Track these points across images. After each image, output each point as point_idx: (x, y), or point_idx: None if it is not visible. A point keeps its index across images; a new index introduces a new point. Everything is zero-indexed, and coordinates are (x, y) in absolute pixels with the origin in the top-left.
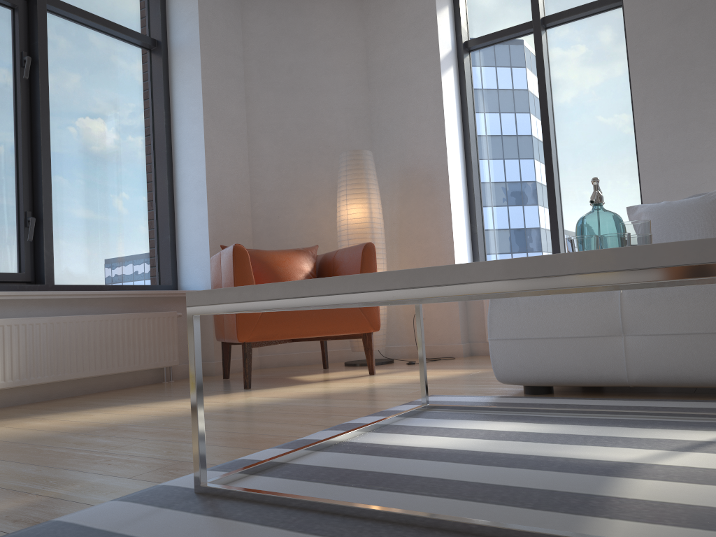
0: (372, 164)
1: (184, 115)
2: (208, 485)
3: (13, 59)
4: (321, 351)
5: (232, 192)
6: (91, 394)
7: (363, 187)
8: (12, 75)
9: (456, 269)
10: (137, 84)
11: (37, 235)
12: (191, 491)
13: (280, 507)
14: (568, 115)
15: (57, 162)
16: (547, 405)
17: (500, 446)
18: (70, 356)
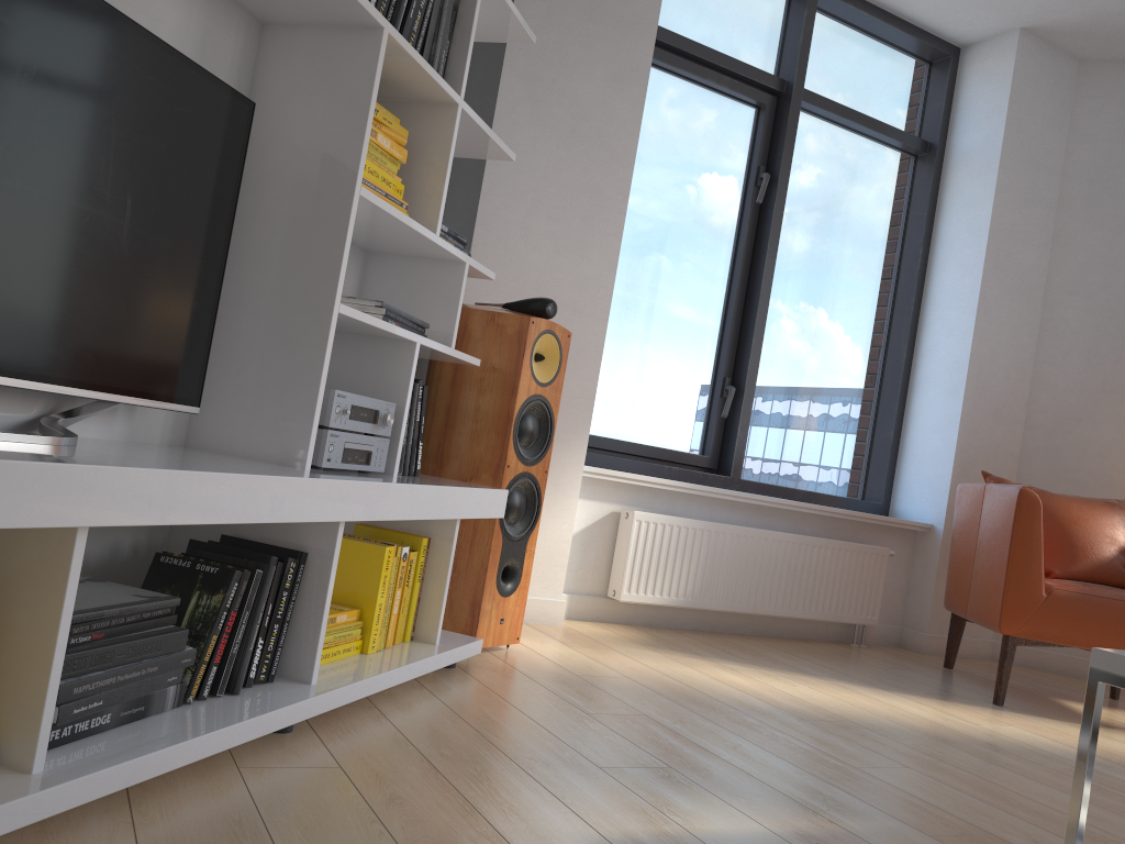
0: None
1: (950, 259)
2: None
3: (746, 175)
4: None
5: (1002, 383)
6: (761, 636)
7: None
8: (741, 196)
9: None
10: (888, 207)
11: (731, 410)
12: None
13: None
14: None
15: (770, 314)
16: None
17: None
18: (750, 582)
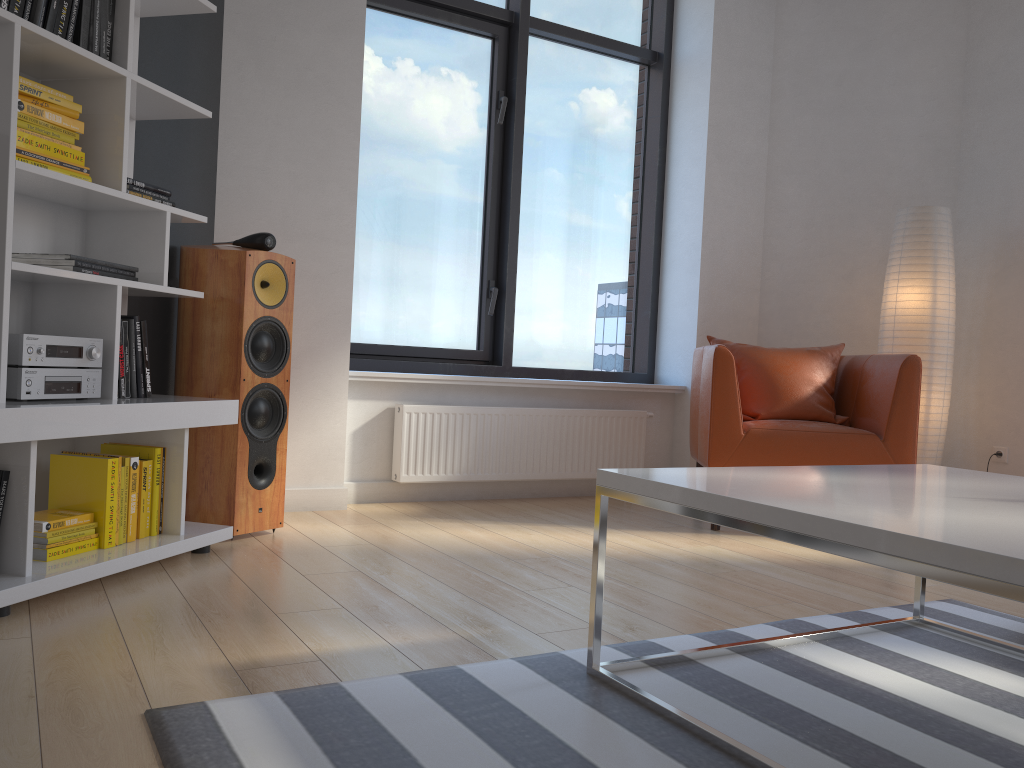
0: (946, 228)
1: (682, 154)
2: (599, 669)
3: (489, 100)
4: None
5: (736, 258)
6: (539, 498)
7: (926, 262)
8: (486, 119)
9: (848, 528)
10: (628, 114)
11: (498, 308)
12: (583, 670)
13: (657, 715)
14: None
15: (527, 220)
16: None
17: (966, 709)
18: (519, 453)
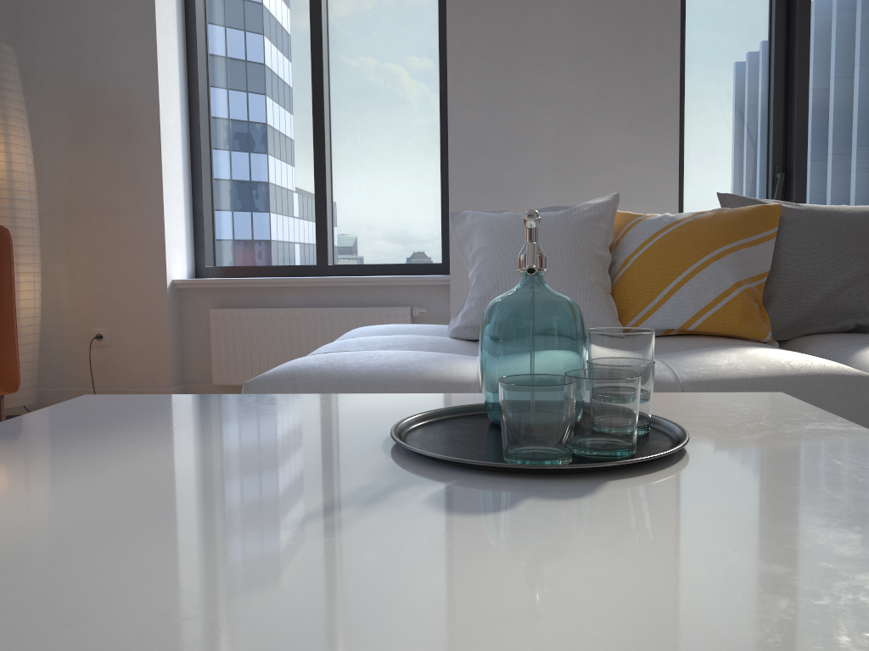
0: (14, 72)
1: None
2: None
3: None
4: None
5: None
6: None
7: None
8: None
9: None
10: None
11: None
12: None
13: None
14: (349, 48)
15: None
16: None
17: None
18: None
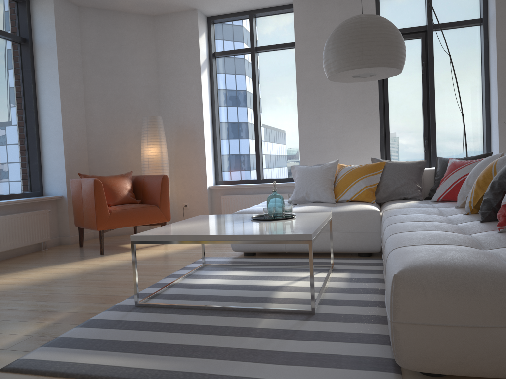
0: (162, 124)
1: (46, 89)
2: (141, 303)
3: None
4: (134, 229)
5: (77, 136)
6: (4, 260)
7: (157, 137)
8: None
9: (232, 236)
10: (13, 67)
11: None
12: (133, 306)
13: (171, 308)
14: (267, 102)
15: None
16: (253, 262)
17: (238, 282)
18: None
